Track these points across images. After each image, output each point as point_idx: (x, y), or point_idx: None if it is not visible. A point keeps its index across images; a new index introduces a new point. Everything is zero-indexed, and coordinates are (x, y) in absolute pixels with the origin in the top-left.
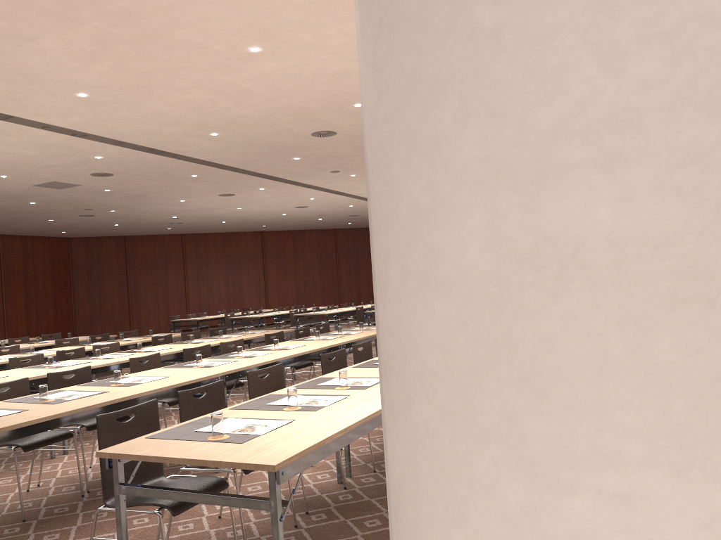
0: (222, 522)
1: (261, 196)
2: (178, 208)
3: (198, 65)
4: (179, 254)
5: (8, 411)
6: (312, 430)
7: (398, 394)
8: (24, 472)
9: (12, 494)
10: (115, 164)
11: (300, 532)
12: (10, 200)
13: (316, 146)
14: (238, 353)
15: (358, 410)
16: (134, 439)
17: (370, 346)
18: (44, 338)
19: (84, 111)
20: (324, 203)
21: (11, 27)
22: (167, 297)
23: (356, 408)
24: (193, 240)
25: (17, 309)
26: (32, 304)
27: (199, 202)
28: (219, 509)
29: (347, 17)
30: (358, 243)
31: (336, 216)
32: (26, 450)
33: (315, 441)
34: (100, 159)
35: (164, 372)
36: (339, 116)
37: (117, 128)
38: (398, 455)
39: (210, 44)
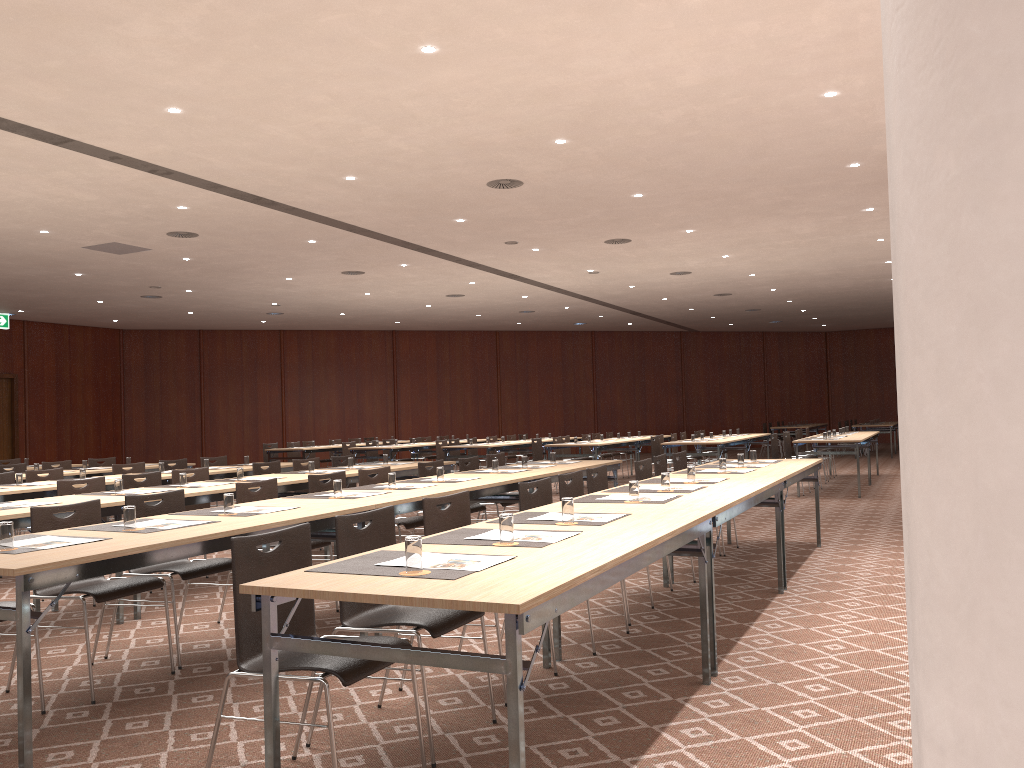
0: (385, 713)
1: (401, 276)
2: (281, 290)
3: (345, 70)
4: (275, 359)
5: (83, 539)
6: (552, 568)
7: (1019, 347)
8: (81, 640)
9: (69, 668)
10: (204, 219)
11: (502, 730)
12: (48, 268)
13: (491, 203)
14: (389, 482)
15: (607, 548)
16: (289, 572)
17: (580, 479)
18: (91, 464)
19: (173, 136)
20: (487, 291)
21: (91, 2)
22: (257, 418)
23: (602, 546)
24: (296, 339)
25: (45, 427)
26: (66, 422)
27: (312, 283)
28: (376, 696)
29: (567, 4)
30: (528, 353)
31: (502, 311)
32: (100, 600)
33: (563, 579)
34: (183, 210)
35: (289, 502)
36: (531, 157)
37: (215, 163)
38: (1009, 446)
39: (367, 39)
